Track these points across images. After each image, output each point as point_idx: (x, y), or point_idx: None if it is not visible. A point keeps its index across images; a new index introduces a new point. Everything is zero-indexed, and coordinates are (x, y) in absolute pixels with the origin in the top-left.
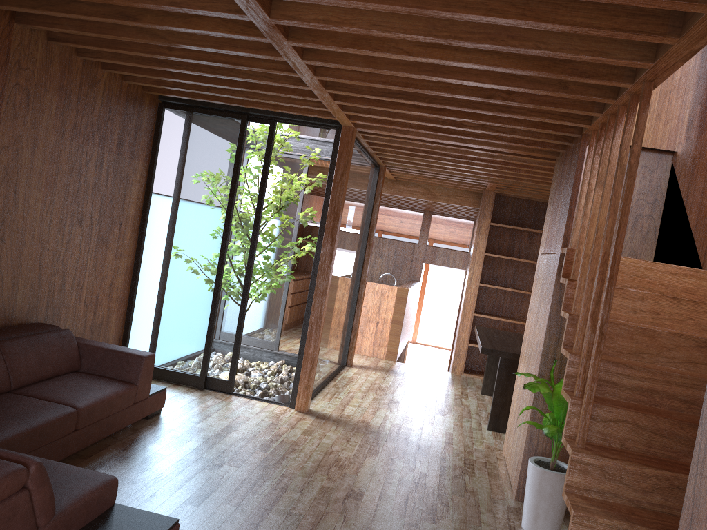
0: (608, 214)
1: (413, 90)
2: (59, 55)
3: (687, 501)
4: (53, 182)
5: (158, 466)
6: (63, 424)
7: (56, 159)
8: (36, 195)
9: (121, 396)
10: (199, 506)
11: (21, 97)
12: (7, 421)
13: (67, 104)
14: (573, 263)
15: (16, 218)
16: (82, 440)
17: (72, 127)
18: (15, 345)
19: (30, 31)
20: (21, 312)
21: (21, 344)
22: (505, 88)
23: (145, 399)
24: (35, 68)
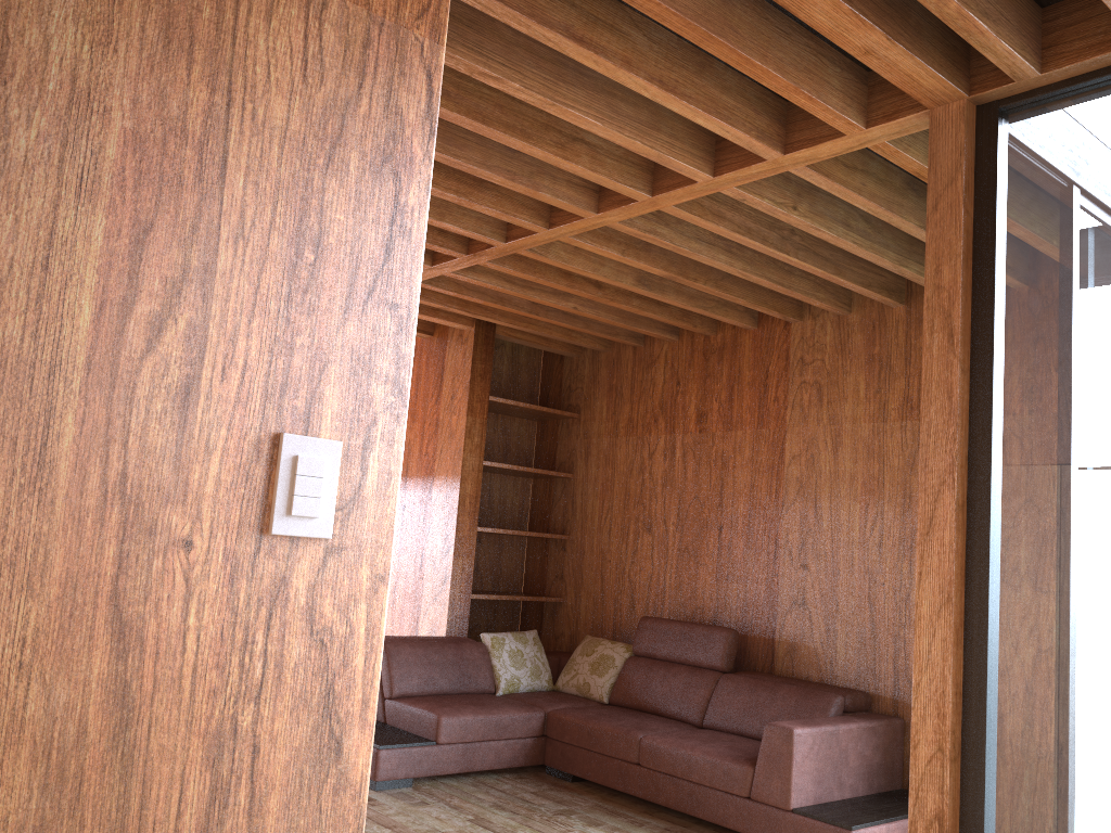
0: None
1: (467, 168)
2: (861, 322)
3: None
4: (876, 485)
5: (596, 830)
6: (615, 740)
7: (878, 452)
8: (849, 507)
9: (709, 761)
10: (464, 819)
11: (809, 395)
12: (593, 712)
13: (885, 375)
14: None
15: (821, 538)
16: (648, 786)
17: (900, 402)
18: (734, 681)
19: (812, 319)
20: (845, 670)
21: (742, 683)
22: None
23: (778, 809)
24: (825, 355)
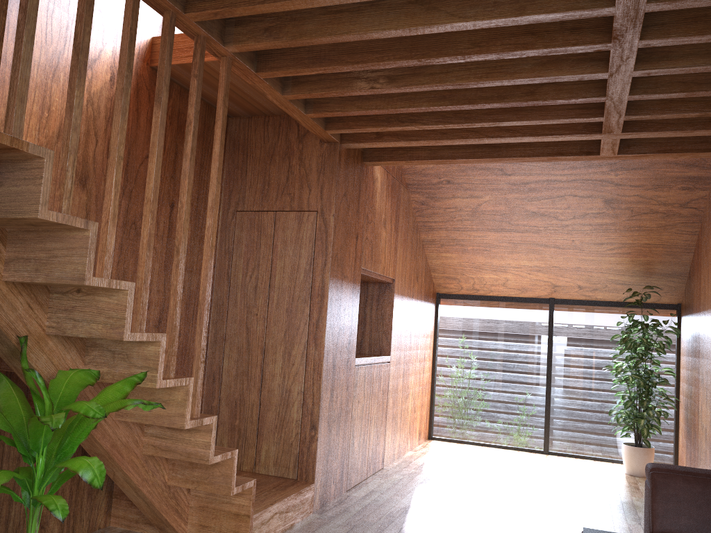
0: (192, 166)
1: None
2: None
3: (325, 352)
4: None
5: None
6: None
7: None
8: None
9: None
10: None
11: None
12: None
13: None
14: (66, 188)
15: None
16: None
17: None
18: None
19: None
20: None
21: None
22: (310, 2)
23: None
24: None
